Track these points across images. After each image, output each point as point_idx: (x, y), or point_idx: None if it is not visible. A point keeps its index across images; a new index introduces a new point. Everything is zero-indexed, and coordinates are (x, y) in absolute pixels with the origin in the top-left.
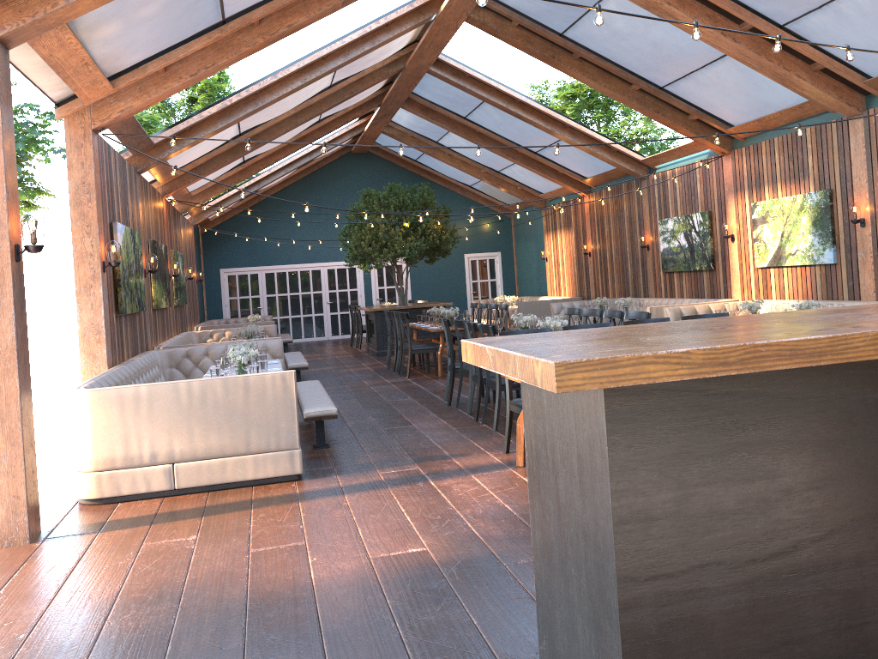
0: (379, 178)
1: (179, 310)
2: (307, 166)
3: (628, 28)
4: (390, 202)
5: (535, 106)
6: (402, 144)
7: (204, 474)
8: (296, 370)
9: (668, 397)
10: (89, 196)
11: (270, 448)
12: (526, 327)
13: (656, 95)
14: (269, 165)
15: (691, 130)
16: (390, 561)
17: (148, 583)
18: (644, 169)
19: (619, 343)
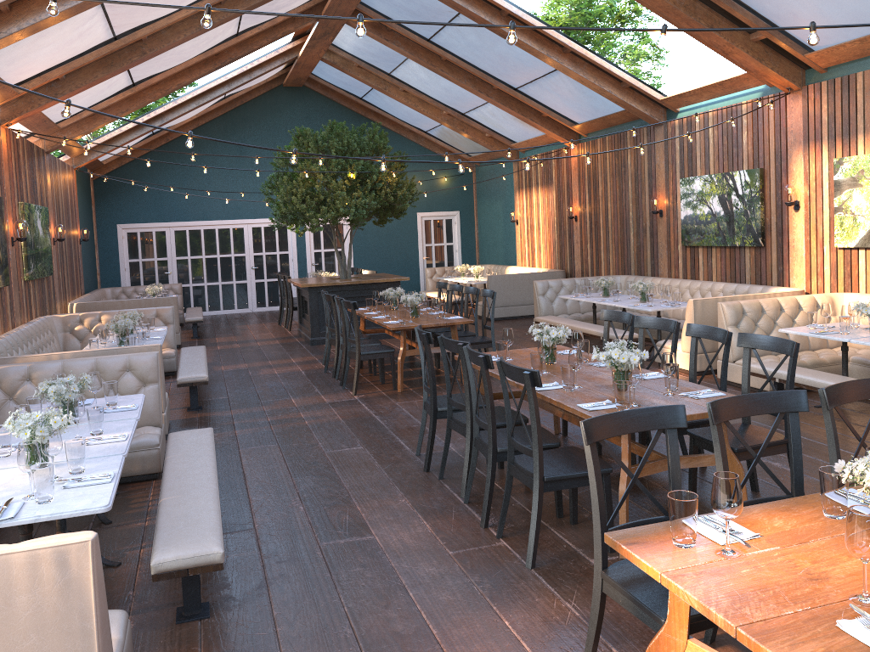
0: (317, 118)
1: (37, 284)
2: (227, 101)
3: None
4: (331, 146)
5: (529, 21)
6: (346, 77)
7: None
8: (189, 386)
9: None
10: None
11: None
12: (569, 358)
13: (714, 1)
14: (170, 91)
15: (753, 55)
16: None
17: None
18: (661, 112)
19: None
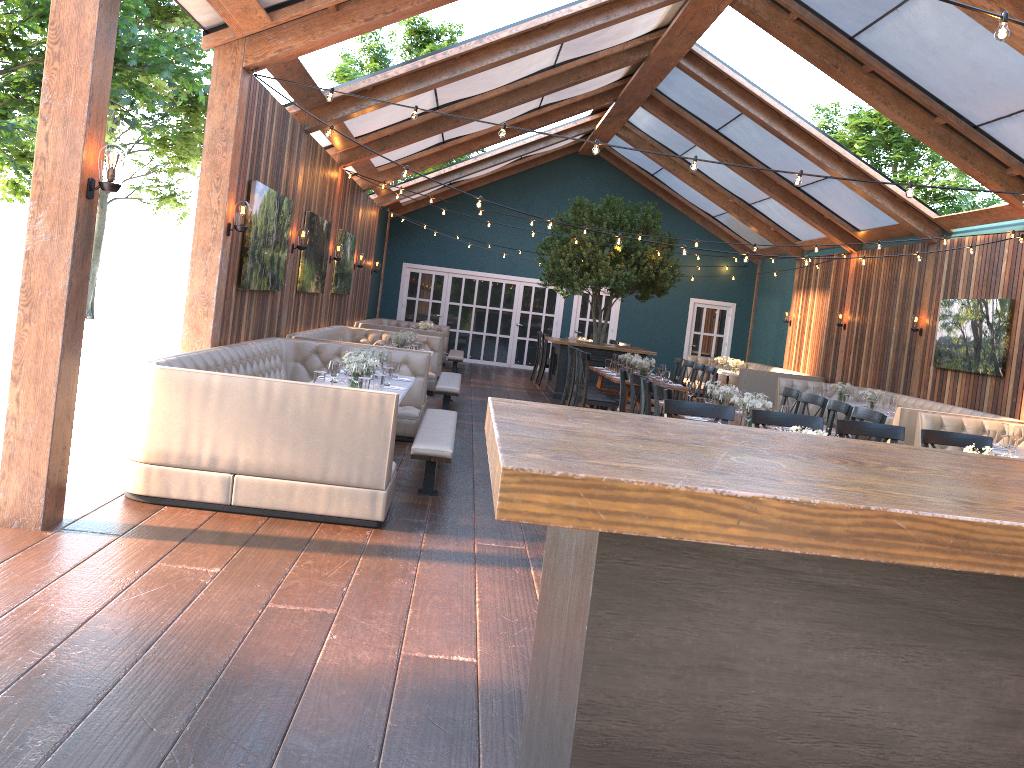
0: (605, 189)
1: (338, 299)
2: (523, 161)
3: (941, 40)
4: (604, 218)
5: (805, 128)
6: (639, 153)
7: (267, 495)
8: (444, 394)
9: (715, 568)
10: (226, 144)
11: (350, 481)
12: (717, 400)
13: (966, 135)
14: (472, 150)
15: (1007, 189)
16: (422, 666)
17: (129, 615)
18: (935, 231)
19: (674, 456)
